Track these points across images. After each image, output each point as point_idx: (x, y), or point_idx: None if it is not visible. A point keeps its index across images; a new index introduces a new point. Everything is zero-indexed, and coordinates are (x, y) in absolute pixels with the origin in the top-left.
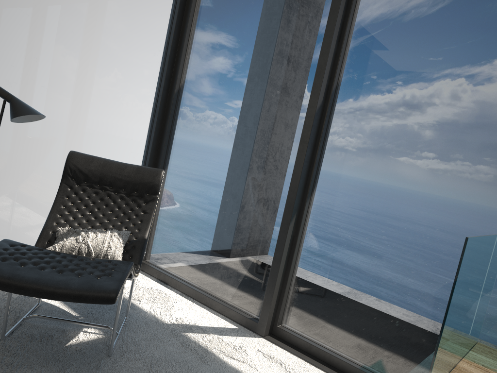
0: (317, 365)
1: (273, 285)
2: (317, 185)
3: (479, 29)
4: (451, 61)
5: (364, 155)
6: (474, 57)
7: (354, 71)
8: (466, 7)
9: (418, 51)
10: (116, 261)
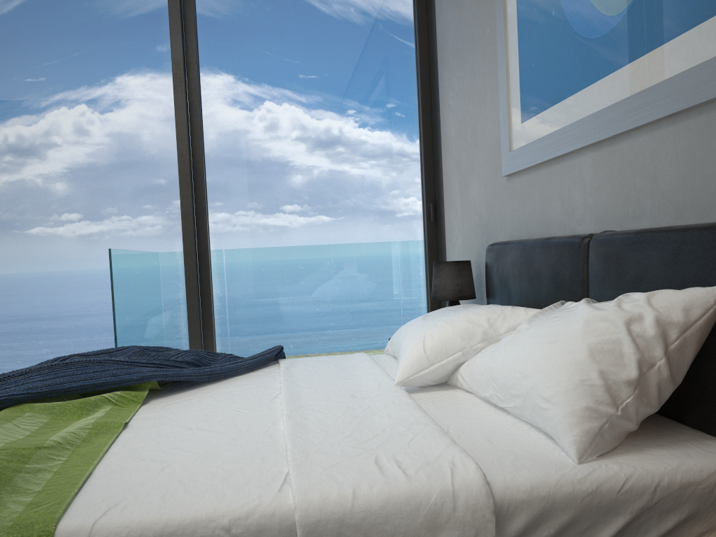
0: None
1: None
2: None
3: (57, 58)
4: (41, 88)
5: None
6: (61, 83)
7: None
8: (38, 36)
9: (4, 80)
10: None
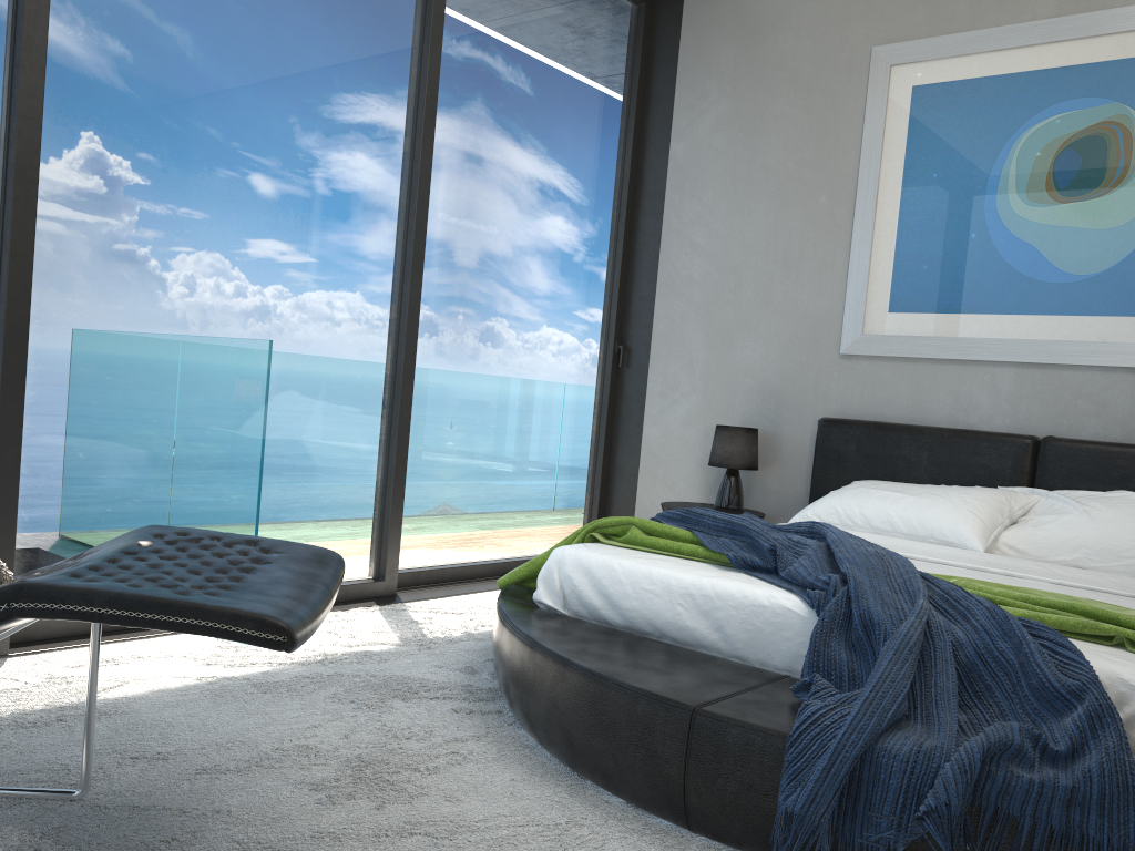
0: (150, 635)
1: (12, 528)
2: (36, 280)
3: (281, 16)
4: (252, 57)
5: (133, 212)
6: (281, 59)
7: (77, 23)
8: None
9: (200, 22)
10: (156, 531)
